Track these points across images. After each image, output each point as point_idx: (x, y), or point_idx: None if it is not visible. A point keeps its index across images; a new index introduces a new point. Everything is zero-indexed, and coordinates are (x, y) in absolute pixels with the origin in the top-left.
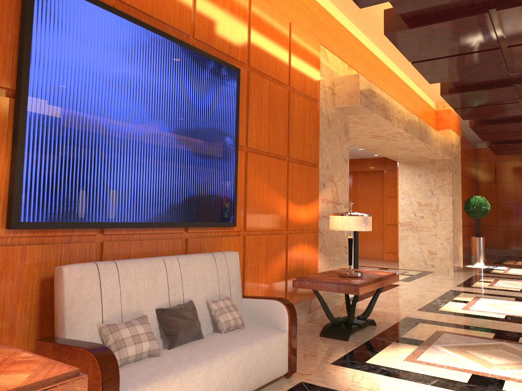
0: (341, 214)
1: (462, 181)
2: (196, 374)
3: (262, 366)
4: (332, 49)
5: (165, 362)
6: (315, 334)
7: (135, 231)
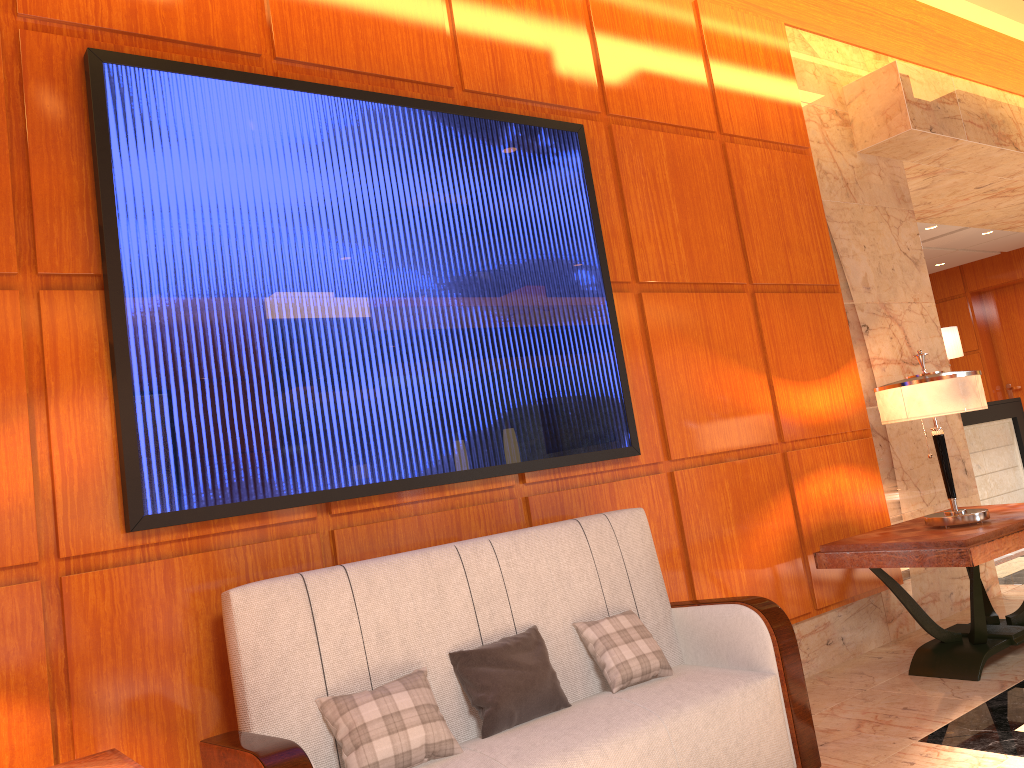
0: (898, 384)
1: None
2: None
3: (712, 761)
4: (821, 28)
5: (459, 767)
6: (900, 670)
7: (401, 499)
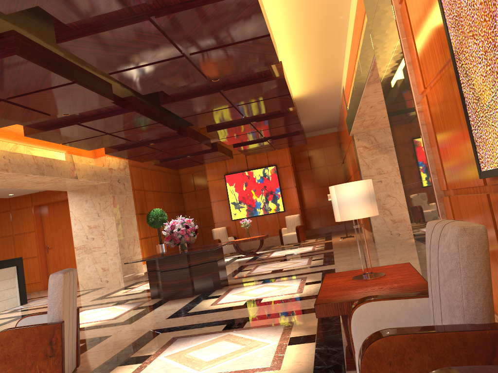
0: None
1: (150, 196)
2: None
3: None
4: None
5: None
6: None
7: None
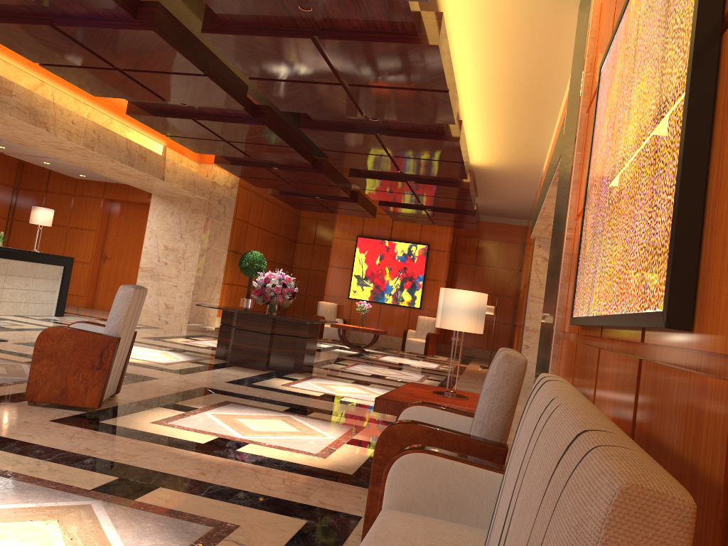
0: None
1: (253, 233)
2: None
3: None
4: None
5: None
6: None
7: None
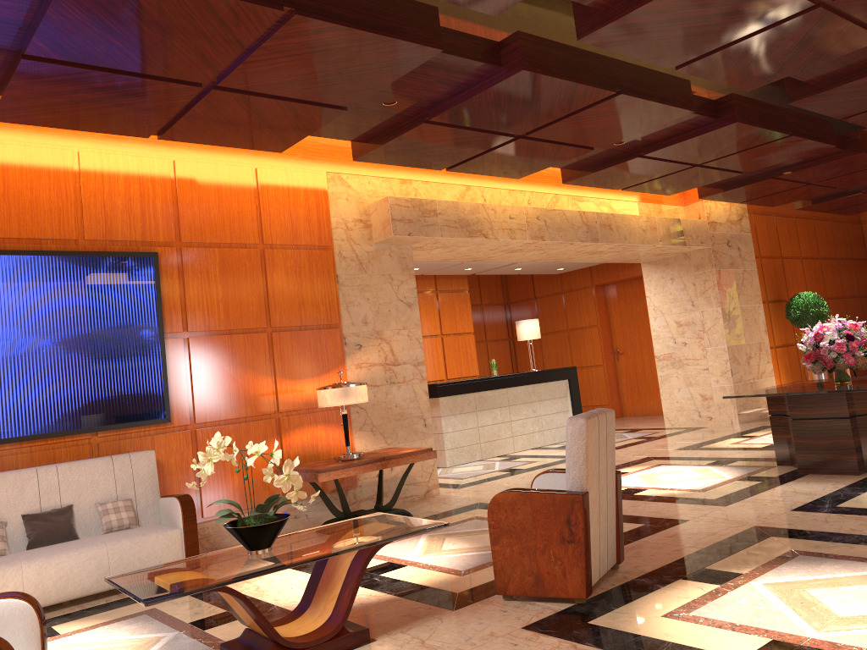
0: (319, 388)
1: (795, 268)
2: (24, 568)
3: (130, 563)
4: (357, 170)
5: (1, 559)
6: None
7: (22, 445)
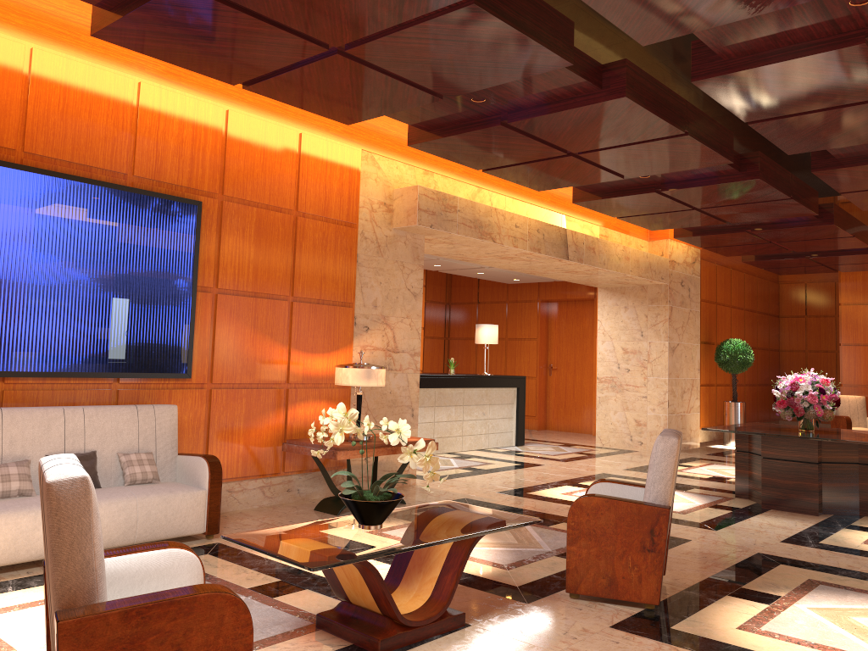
0: (341, 366)
1: (725, 315)
2: None
3: (156, 519)
4: (388, 153)
5: (30, 500)
6: (313, 508)
7: (45, 381)
